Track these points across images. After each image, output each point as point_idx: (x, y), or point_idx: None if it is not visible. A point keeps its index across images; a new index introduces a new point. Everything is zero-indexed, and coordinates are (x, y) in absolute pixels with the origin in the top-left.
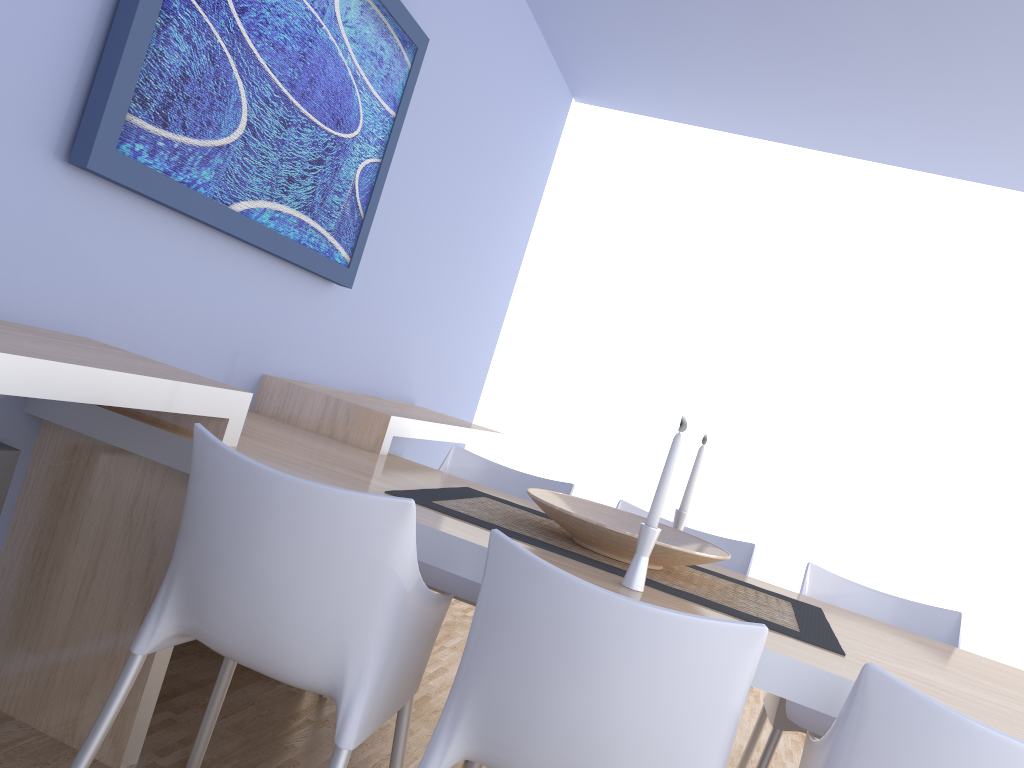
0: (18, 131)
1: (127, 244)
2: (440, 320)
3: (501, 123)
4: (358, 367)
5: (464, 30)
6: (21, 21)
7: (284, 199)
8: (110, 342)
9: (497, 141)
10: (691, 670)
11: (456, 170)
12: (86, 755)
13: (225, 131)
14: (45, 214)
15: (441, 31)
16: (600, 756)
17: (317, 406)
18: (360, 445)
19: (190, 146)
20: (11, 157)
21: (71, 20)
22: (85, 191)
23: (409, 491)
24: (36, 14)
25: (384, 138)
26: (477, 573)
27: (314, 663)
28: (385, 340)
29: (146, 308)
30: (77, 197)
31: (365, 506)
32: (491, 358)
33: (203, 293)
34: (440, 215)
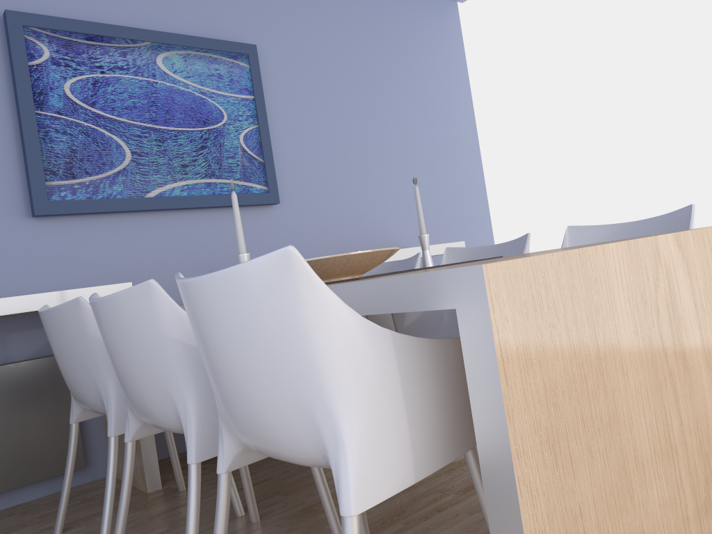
0: (1, 215)
1: (96, 239)
2: (402, 191)
3: (381, 53)
4: (332, 244)
5: (299, 22)
6: None
7: (185, 177)
8: None
9: (384, 65)
10: (133, 323)
11: (351, 100)
12: (65, 477)
13: (117, 163)
14: (37, 244)
15: (277, 33)
16: (137, 392)
17: None
18: None
19: (97, 179)
20: (3, 227)
21: (2, 157)
22: (54, 225)
23: None
24: None
25: (252, 113)
26: None
27: (94, 398)
28: (349, 221)
29: (128, 265)
30: (51, 229)
31: (65, 309)
32: (485, 196)
33: (165, 245)
34: (354, 131)
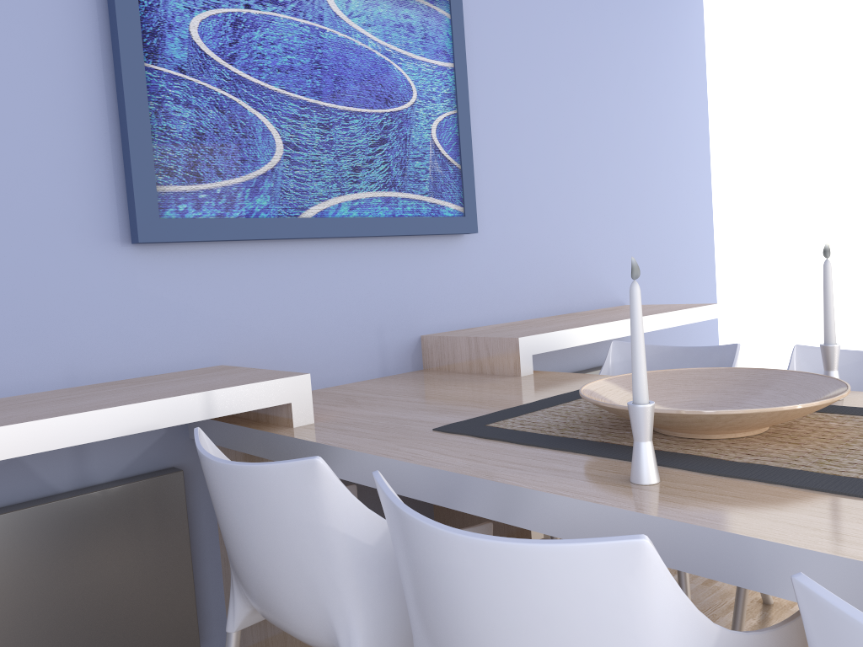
0: (81, 238)
1: (223, 282)
2: (619, 219)
3: (608, 12)
4: (533, 295)
5: None
6: (45, 160)
7: (357, 187)
8: (244, 361)
9: (611, 31)
10: (567, 613)
11: (569, 79)
12: None
13: (263, 159)
14: (135, 288)
15: None
16: None
17: (463, 349)
18: (504, 373)
19: (233, 186)
20: (85, 259)
21: (87, 139)
22: (163, 257)
23: (474, 419)
24: (55, 149)
25: (450, 90)
26: (466, 504)
27: (314, 630)
28: (555, 261)
29: (267, 324)
30: (158, 265)
31: (280, 475)
32: (712, 230)
33: (320, 292)
34: (569, 127)
